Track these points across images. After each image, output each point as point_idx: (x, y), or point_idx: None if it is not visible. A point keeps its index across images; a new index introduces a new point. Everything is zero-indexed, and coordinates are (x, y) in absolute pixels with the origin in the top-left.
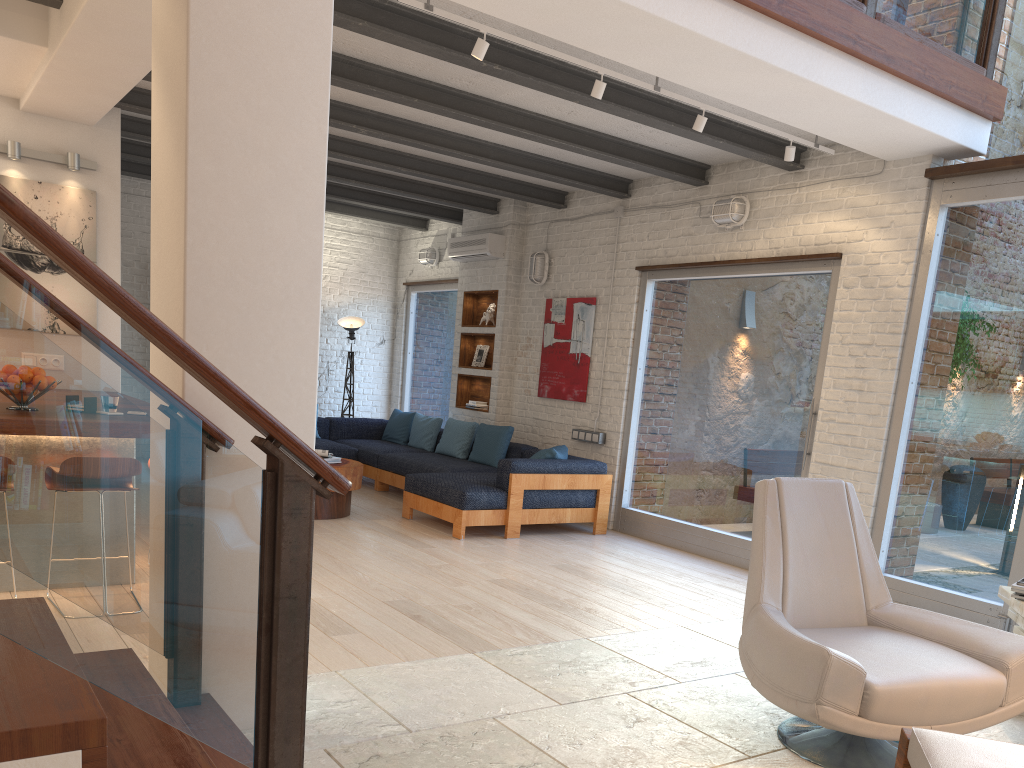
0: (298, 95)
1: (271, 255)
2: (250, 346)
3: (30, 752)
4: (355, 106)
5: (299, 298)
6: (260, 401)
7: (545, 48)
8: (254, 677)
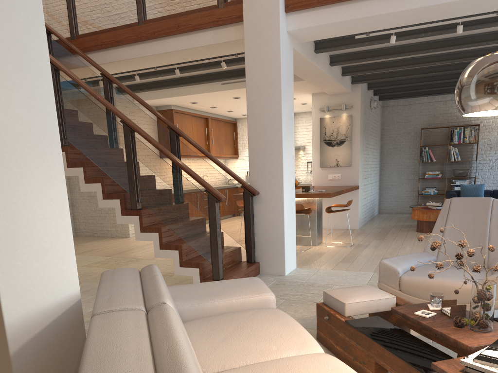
0: (273, 97)
1: (268, 142)
2: (264, 167)
3: (171, 249)
4: (433, 54)
5: (276, 152)
6: (268, 182)
7: (424, 25)
8: (209, 242)
